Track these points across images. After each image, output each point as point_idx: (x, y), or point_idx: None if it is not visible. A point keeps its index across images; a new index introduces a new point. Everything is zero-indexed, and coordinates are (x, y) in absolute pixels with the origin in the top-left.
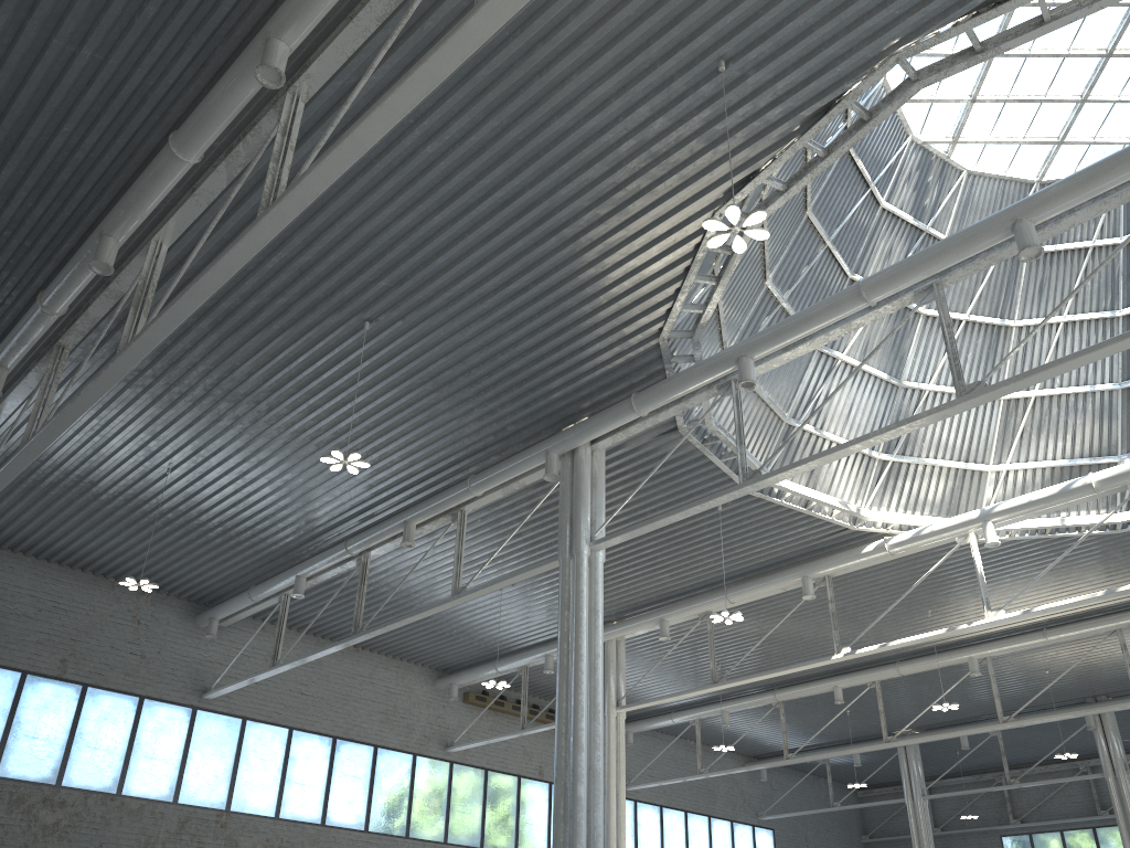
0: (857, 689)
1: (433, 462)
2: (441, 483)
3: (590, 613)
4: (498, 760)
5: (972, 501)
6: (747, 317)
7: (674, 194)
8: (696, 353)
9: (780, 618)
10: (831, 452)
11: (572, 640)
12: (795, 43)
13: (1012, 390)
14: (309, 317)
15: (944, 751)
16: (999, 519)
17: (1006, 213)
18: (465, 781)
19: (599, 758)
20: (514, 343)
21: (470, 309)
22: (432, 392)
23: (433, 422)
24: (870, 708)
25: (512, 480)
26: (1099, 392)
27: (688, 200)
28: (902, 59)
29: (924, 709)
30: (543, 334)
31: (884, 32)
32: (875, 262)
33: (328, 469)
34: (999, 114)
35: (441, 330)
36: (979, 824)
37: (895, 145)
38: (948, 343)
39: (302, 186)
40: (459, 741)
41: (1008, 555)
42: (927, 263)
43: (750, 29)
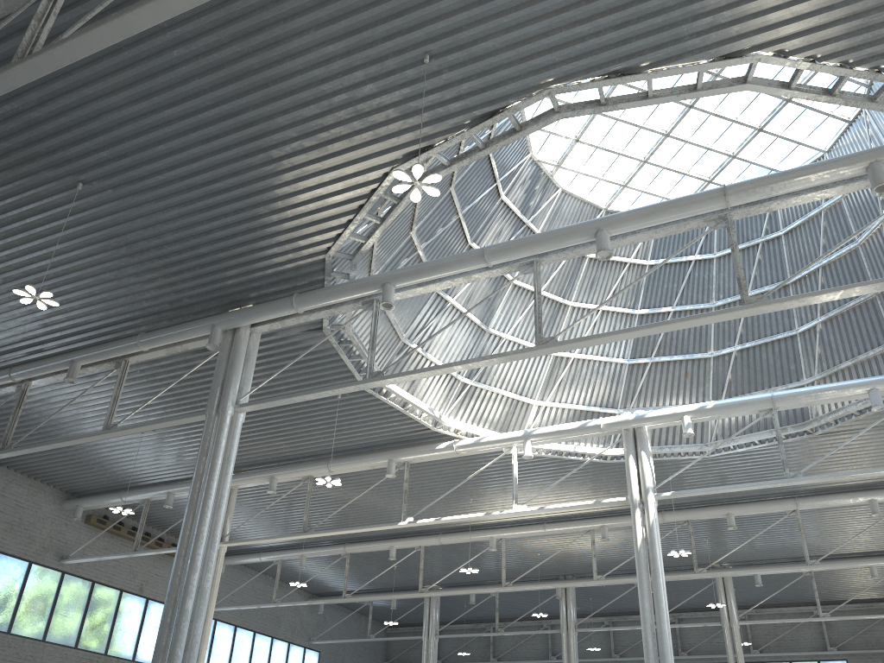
0: (406, 551)
1: (109, 315)
2: (113, 334)
3: (224, 461)
4: (106, 575)
5: (519, 424)
6: (392, 255)
7: (366, 146)
8: (352, 273)
9: (363, 489)
10: (439, 368)
11: (204, 481)
12: (482, 59)
13: (573, 347)
14: (27, 166)
15: (455, 604)
16: (535, 439)
17: (594, 223)
18: (72, 589)
19: (209, 579)
20: (207, 232)
21: (176, 195)
22: (124, 256)
23: (118, 281)
24: (412, 566)
25: (177, 344)
26: (614, 363)
27: (375, 153)
28: (552, 93)
29: (449, 571)
30: (233, 229)
31: (545, 70)
32: (489, 237)
33: (9, 303)
34: (591, 155)
35: (147, 206)
36: (469, 659)
37: (519, 157)
38: (536, 306)
39: (64, 48)
40: (74, 555)
41: (533, 467)
42: (534, 245)
43: (454, 38)
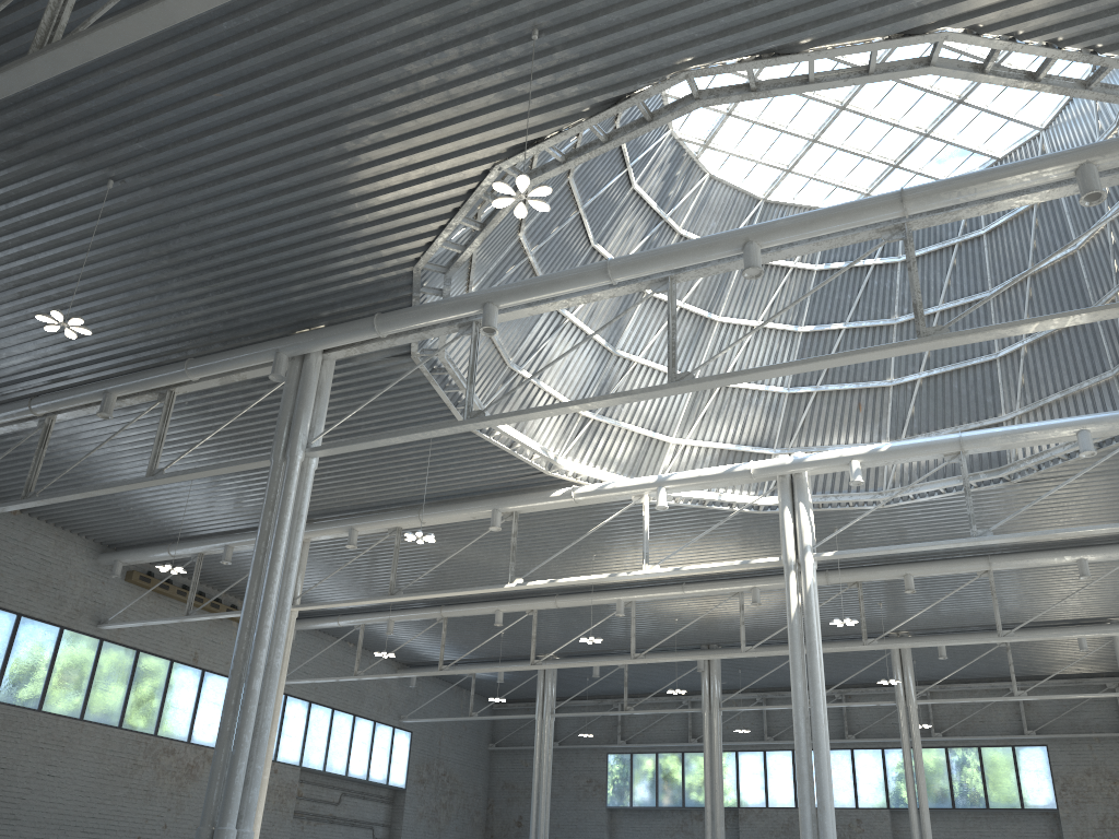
0: (516, 614)
1: (150, 336)
2: (154, 359)
3: (294, 517)
4: (152, 642)
5: (652, 467)
6: (496, 262)
7: (462, 138)
8: (446, 289)
9: (463, 543)
10: (552, 408)
11: (271, 541)
12: (604, 34)
13: (713, 386)
14: (44, 159)
15: (576, 676)
16: (671, 487)
17: (741, 233)
18: (113, 659)
19: (279, 655)
20: (267, 239)
21: (229, 195)
22: (166, 267)
23: (160, 297)
24: (522, 632)
25: (233, 372)
26: (771, 392)
27: (473, 147)
28: (690, 77)
29: (568, 638)
30: (300, 236)
31: (681, 49)
32: (617, 237)
33: (26, 321)
34: (746, 132)
35: (193, 208)
36: (592, 741)
37: (656, 134)
38: (670, 333)
39: (93, 38)
40: (114, 619)
41: (670, 518)
42: (668, 258)
43: (569, 9)
